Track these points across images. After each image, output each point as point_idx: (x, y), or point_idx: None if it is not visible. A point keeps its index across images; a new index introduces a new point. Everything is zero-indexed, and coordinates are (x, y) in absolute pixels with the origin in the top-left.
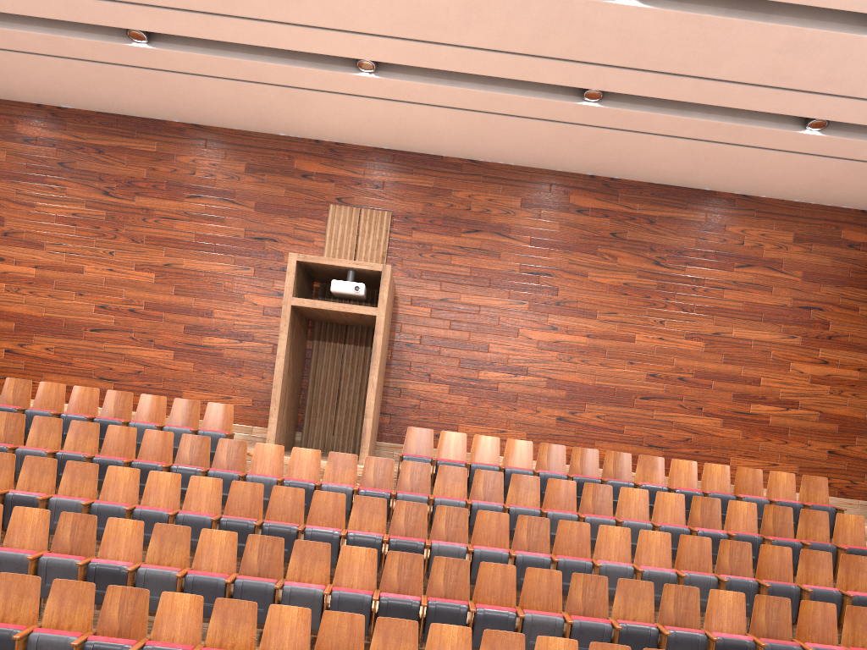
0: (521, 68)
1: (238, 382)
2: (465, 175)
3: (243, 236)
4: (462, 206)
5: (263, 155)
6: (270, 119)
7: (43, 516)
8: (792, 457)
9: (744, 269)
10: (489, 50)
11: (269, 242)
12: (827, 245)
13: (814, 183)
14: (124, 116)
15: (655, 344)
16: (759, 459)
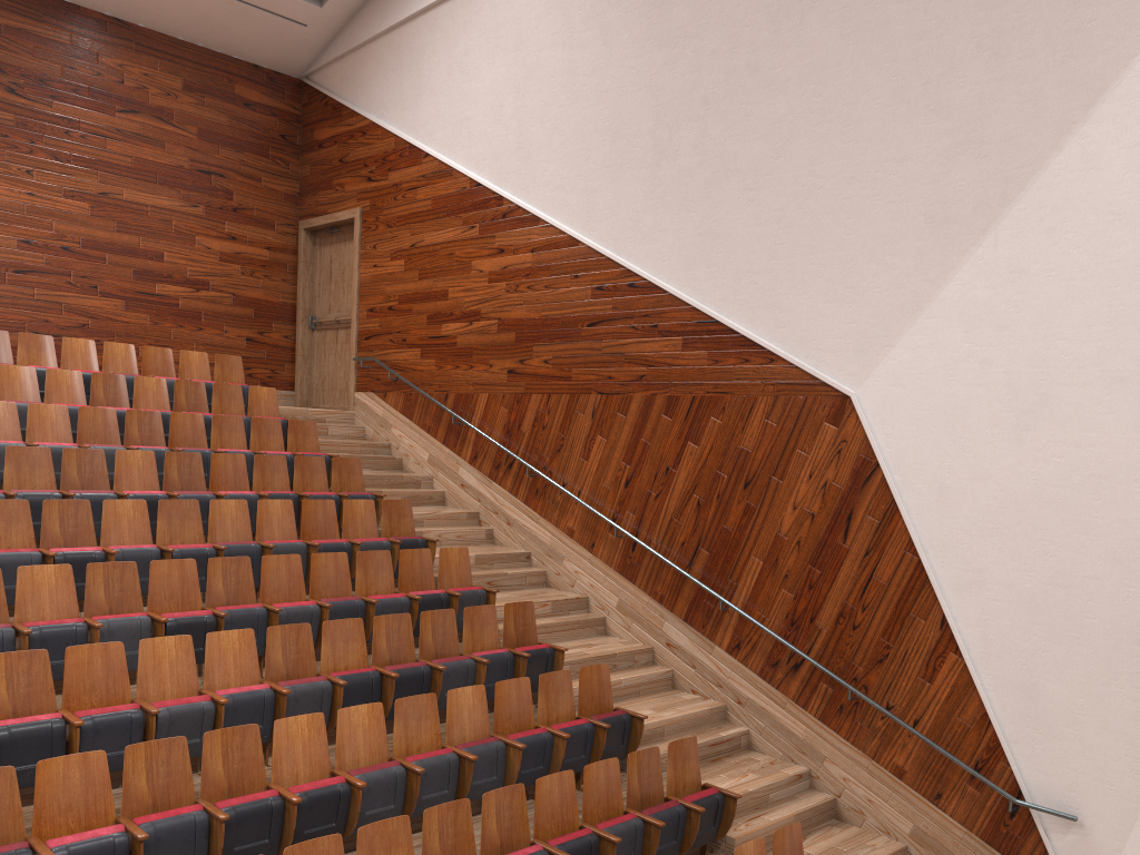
0: None
1: None
2: None
3: None
4: None
5: None
6: None
7: None
8: (210, 346)
9: (129, 116)
10: None
11: None
12: (222, 101)
13: (197, 19)
14: None
15: (25, 202)
16: (173, 349)
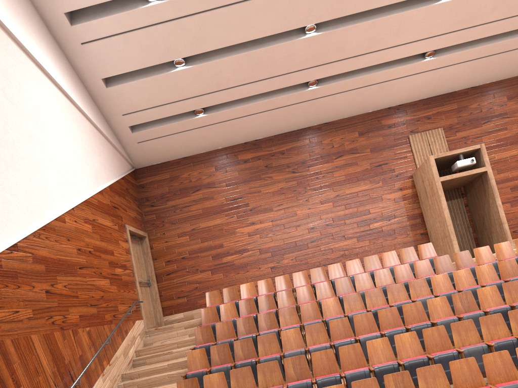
0: (516, 23)
1: (396, 241)
2: (471, 96)
3: (370, 167)
4: (476, 111)
5: (364, 124)
6: (367, 105)
7: (443, 300)
8: None
9: None
10: (501, 19)
11: (384, 165)
12: None
13: None
14: (288, 132)
15: None
16: None
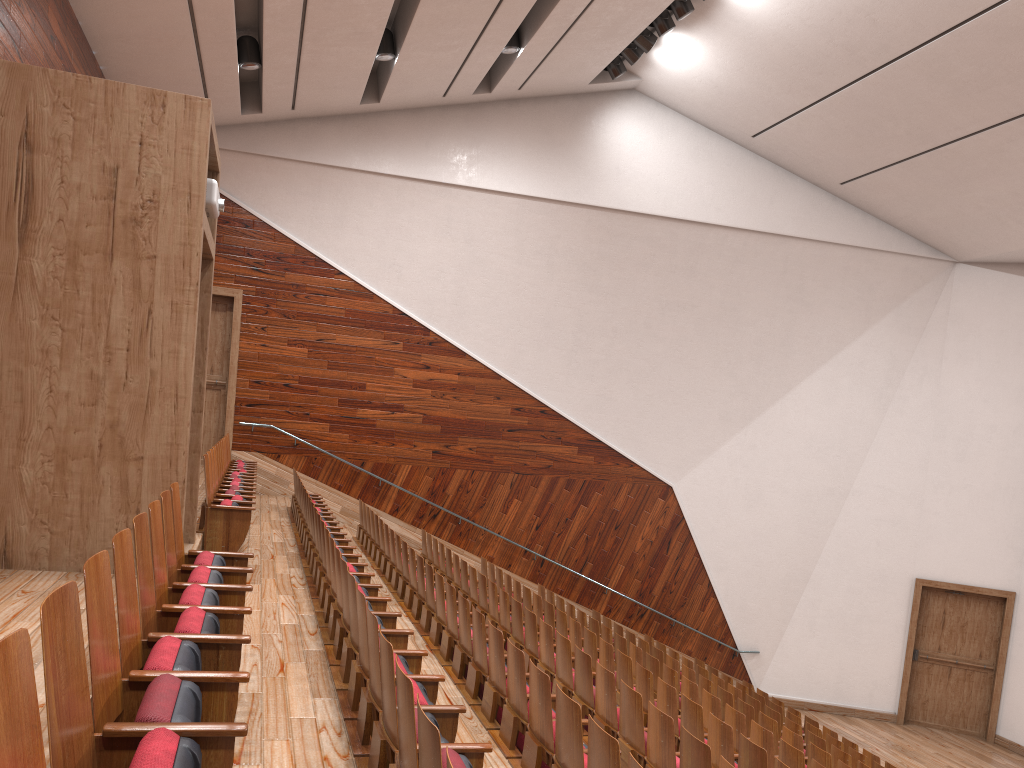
0: None
1: None
2: None
3: None
4: None
5: None
6: None
7: None
8: None
9: None
10: None
11: None
12: None
13: None
14: None
15: None
16: None
